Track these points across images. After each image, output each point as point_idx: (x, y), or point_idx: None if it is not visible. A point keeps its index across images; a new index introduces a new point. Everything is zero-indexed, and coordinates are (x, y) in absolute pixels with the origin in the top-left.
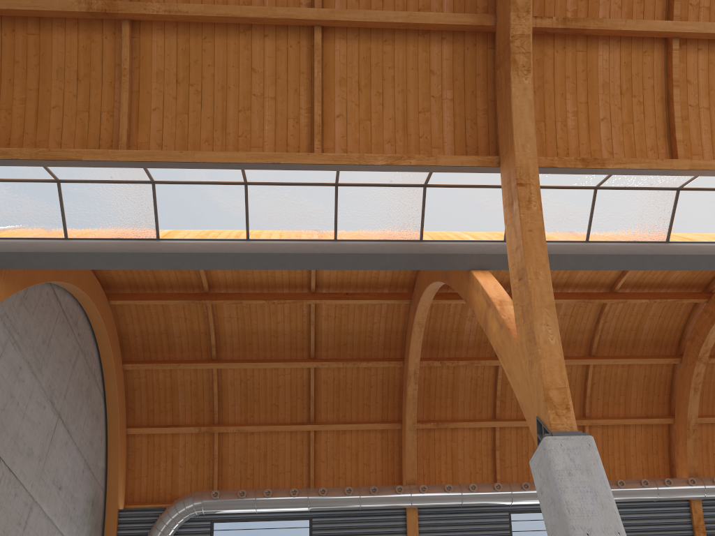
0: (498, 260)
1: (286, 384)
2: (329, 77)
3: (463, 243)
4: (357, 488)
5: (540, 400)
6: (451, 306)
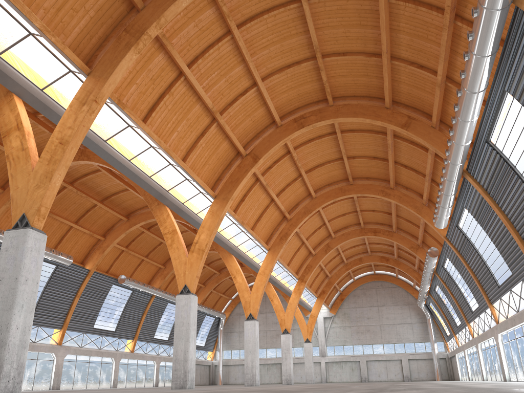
0: (31, 99)
1: None
2: None
3: (21, 77)
4: None
5: (33, 208)
6: None
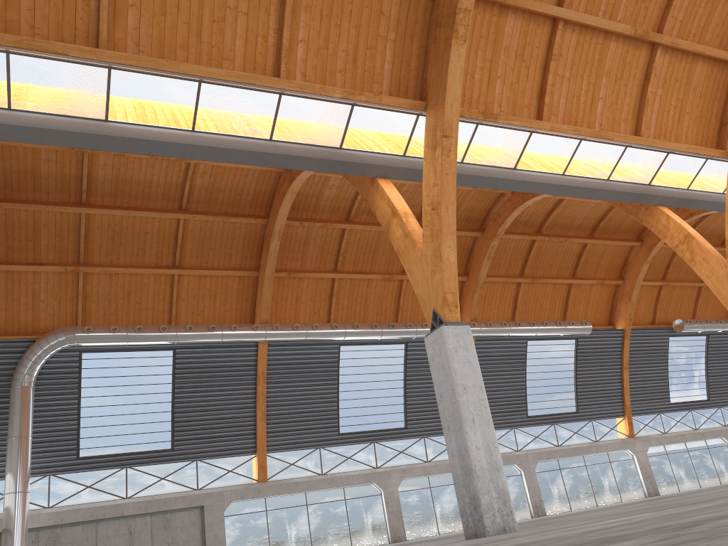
0: (398, 172)
1: (154, 231)
2: (297, 1)
3: (374, 155)
4: (220, 325)
5: (439, 299)
6: (317, 175)
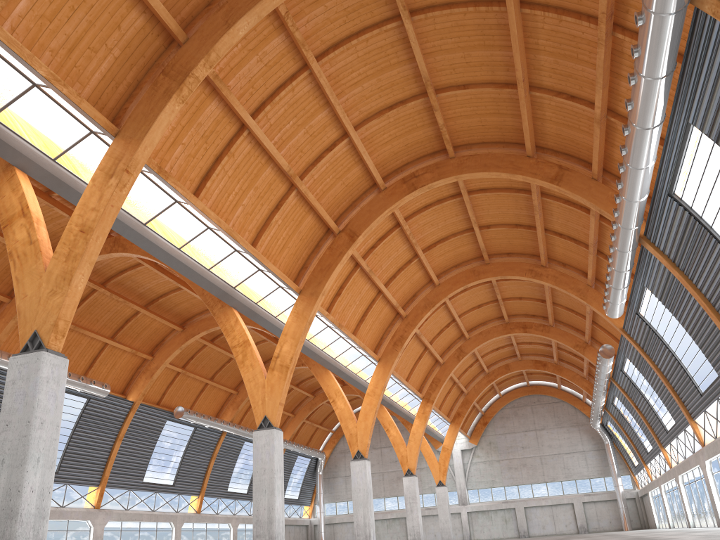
0: (40, 173)
1: None
2: None
3: (25, 144)
4: None
5: (48, 322)
6: None
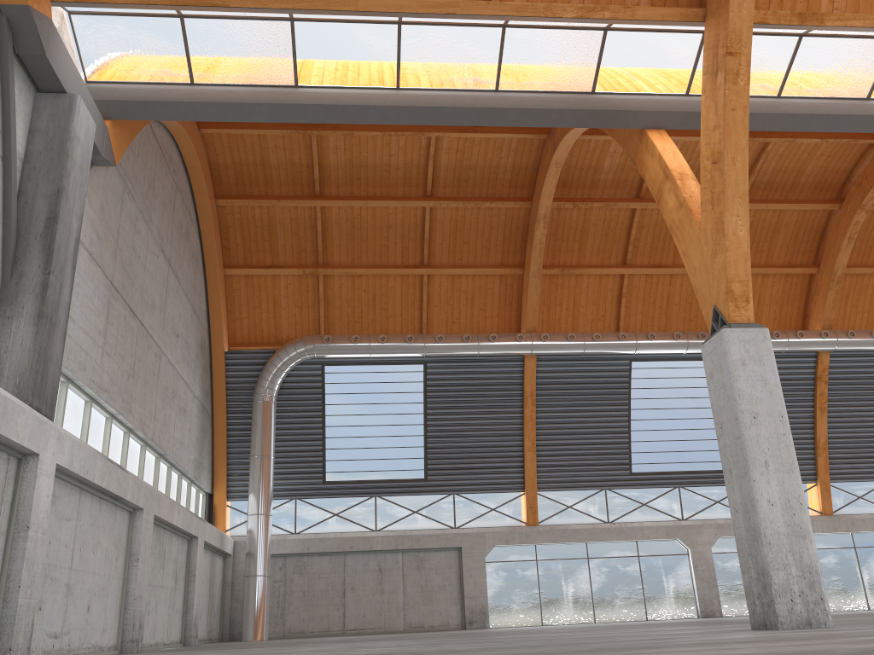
0: (677, 119)
1: (397, 224)
2: None
3: (641, 98)
4: (476, 335)
5: (721, 292)
6: (592, 140)
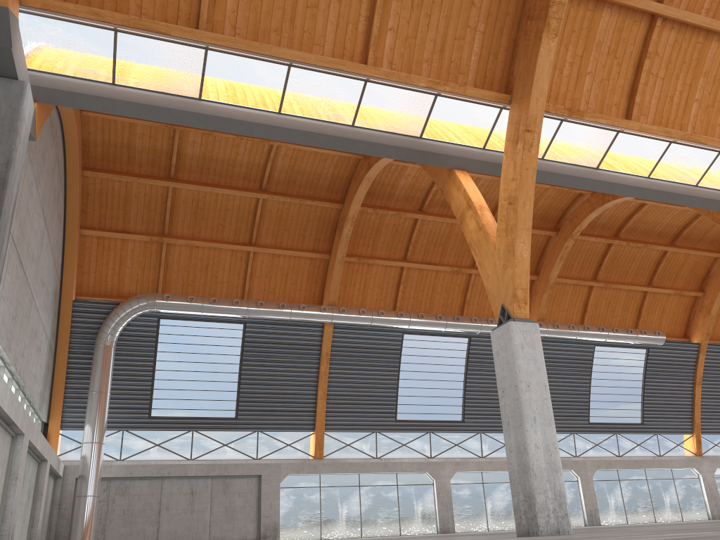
0: (476, 165)
1: (234, 209)
2: None
3: (453, 147)
4: (289, 304)
5: (508, 295)
6: (394, 164)
